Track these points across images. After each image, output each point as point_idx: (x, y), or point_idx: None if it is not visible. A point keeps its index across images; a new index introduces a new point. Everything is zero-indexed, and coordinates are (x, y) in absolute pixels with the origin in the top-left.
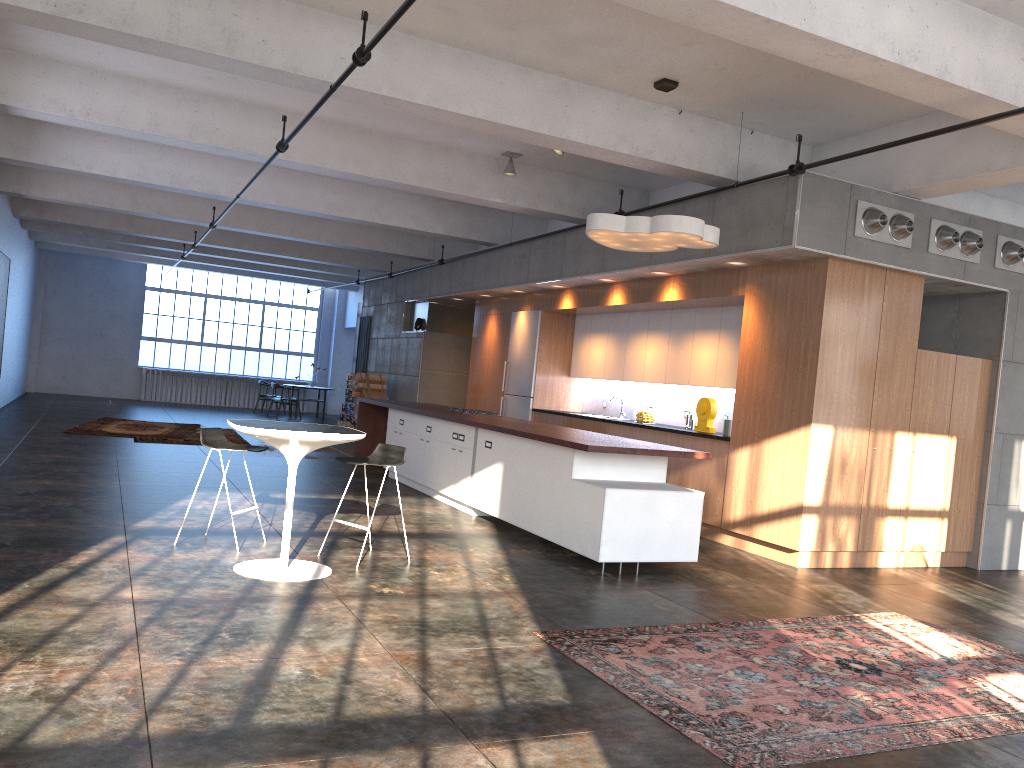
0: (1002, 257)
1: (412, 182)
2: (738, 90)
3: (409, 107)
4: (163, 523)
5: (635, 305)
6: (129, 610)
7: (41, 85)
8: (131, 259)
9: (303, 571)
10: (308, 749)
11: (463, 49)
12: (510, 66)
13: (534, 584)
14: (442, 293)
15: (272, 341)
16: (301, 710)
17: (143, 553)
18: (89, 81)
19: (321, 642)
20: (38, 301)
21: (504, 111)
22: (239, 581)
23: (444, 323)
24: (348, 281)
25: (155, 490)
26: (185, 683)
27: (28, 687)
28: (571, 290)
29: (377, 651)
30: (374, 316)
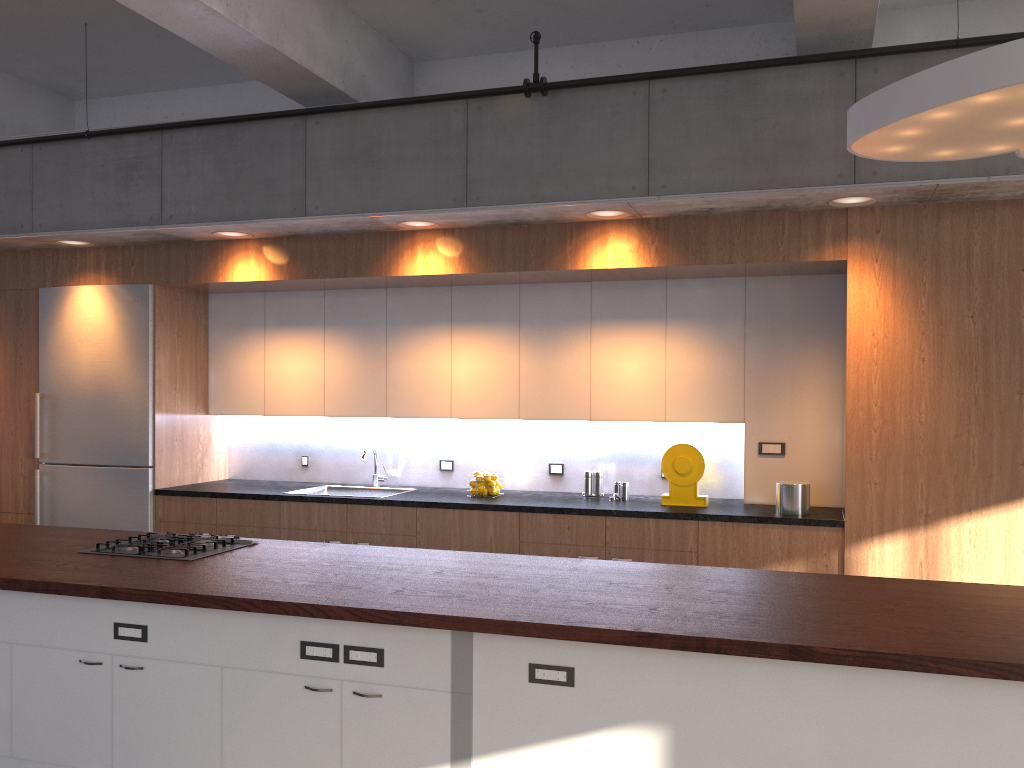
0: None
1: None
2: None
3: None
4: None
5: (473, 276)
6: None
7: None
8: None
9: None
10: None
11: None
12: None
13: None
14: None
15: None
16: None
17: None
18: None
19: None
20: None
21: None
22: None
23: None
24: None
25: None
26: None
27: None
28: (261, 243)
29: None
30: None
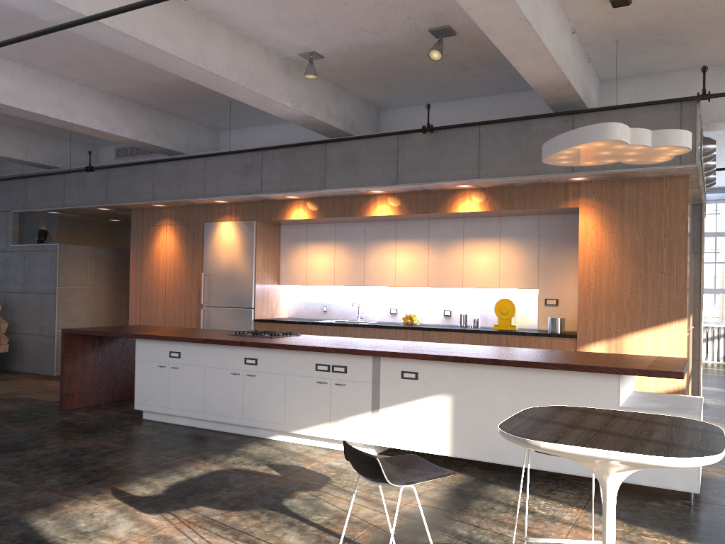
0: (705, 179)
1: (221, 72)
2: (659, 18)
3: None
4: None
5: (404, 216)
6: None
7: None
8: None
9: None
10: None
11: None
12: None
13: None
14: (91, 203)
15: None
16: None
17: None
18: None
19: None
20: None
21: None
22: None
23: (75, 234)
24: None
25: None
26: None
27: None
28: (305, 201)
29: None
30: None
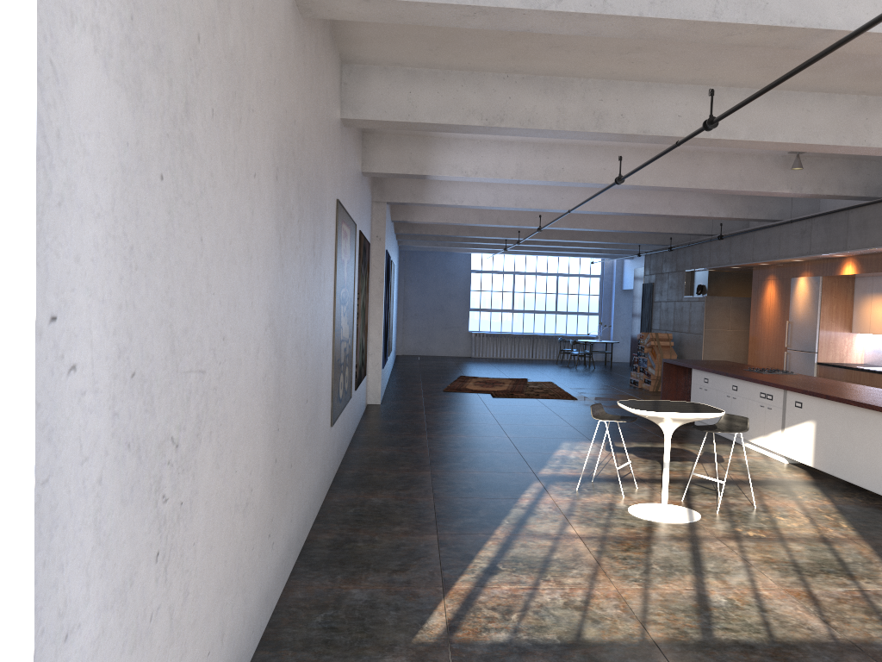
0: None
1: (712, 186)
2: None
3: (730, 143)
4: (557, 471)
5: None
6: (581, 543)
7: (446, 157)
8: (462, 251)
9: (679, 514)
10: (764, 661)
11: (774, 89)
12: (815, 95)
13: (870, 531)
14: (722, 264)
15: (565, 305)
16: (743, 630)
17: (560, 497)
18: (476, 149)
19: (726, 576)
20: (400, 288)
21: (811, 133)
22: (638, 522)
23: (722, 287)
24: (627, 253)
25: (534, 441)
26: (652, 603)
27: (558, 599)
28: (852, 258)
29: (772, 586)
30: (655, 283)
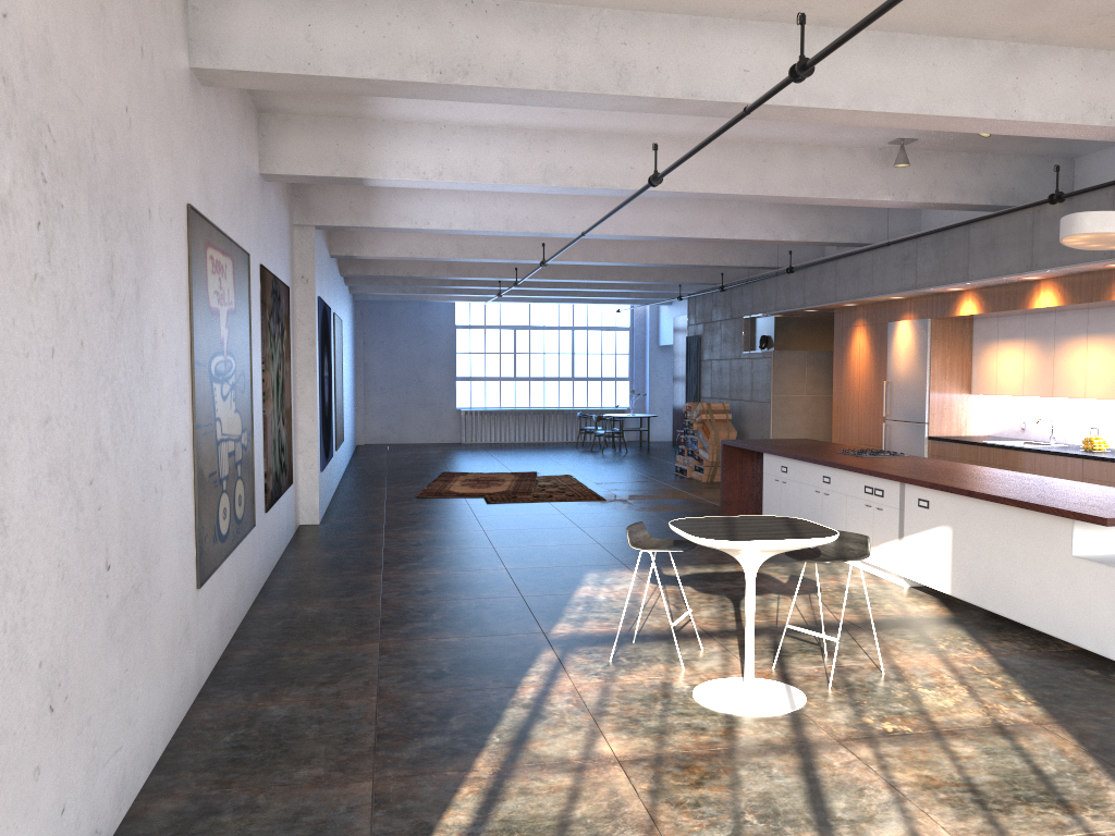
0: None
1: (785, 193)
2: None
3: (822, 114)
4: (580, 626)
5: (1073, 305)
6: (622, 776)
7: (394, 151)
8: (442, 300)
9: (773, 698)
10: None
11: (885, 31)
12: (943, 41)
13: (1062, 705)
14: (793, 306)
15: (584, 368)
16: None
17: (585, 677)
18: (439, 138)
19: (870, 829)
20: (358, 352)
21: (939, 99)
22: (712, 719)
23: (793, 338)
24: (664, 296)
25: (544, 574)
26: None
27: None
28: (973, 292)
29: None
30: (704, 335)
